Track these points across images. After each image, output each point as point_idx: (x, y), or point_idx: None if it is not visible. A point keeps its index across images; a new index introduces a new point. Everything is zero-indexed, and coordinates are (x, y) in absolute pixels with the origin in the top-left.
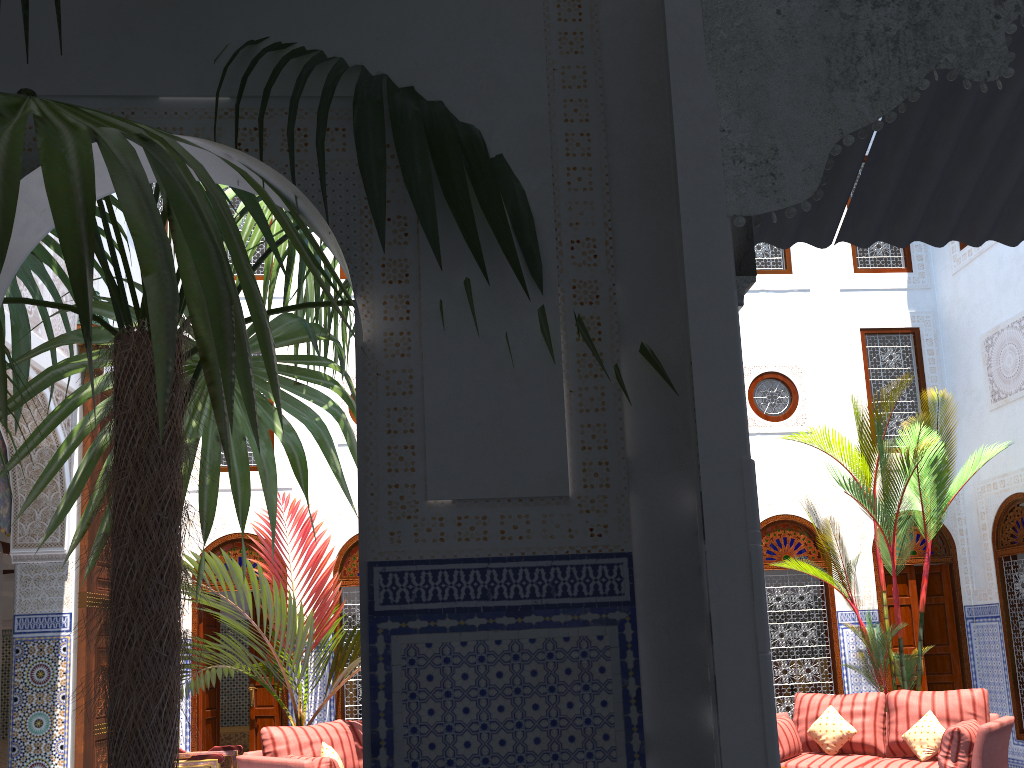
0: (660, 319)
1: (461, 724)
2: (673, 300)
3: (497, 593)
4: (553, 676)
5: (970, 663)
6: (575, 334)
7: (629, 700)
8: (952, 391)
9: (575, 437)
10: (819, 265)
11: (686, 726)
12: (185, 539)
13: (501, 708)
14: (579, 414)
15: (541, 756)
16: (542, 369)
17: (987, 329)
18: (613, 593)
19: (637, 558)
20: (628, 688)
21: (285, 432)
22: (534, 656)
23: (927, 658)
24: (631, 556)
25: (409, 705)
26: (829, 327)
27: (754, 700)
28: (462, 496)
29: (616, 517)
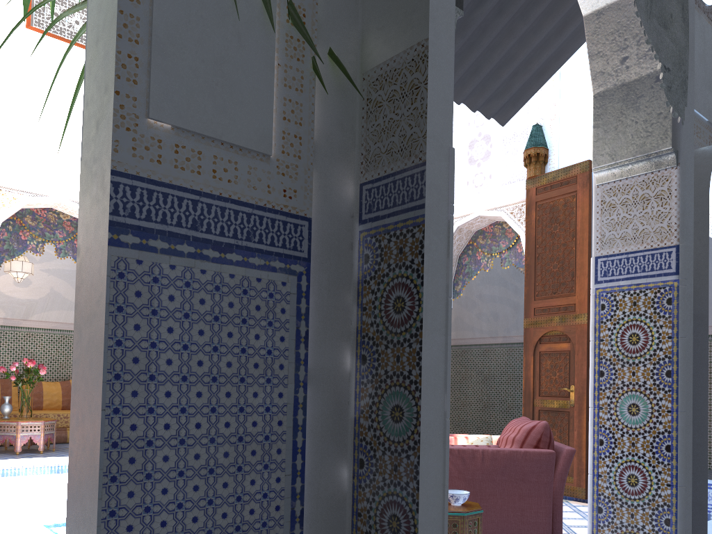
0: (344, 35)
1: (165, 343)
2: (353, 23)
3: (206, 227)
4: (246, 310)
5: None
6: (286, 16)
7: (300, 339)
8: None
9: (279, 107)
10: None
11: (333, 365)
12: None
13: (201, 332)
14: (284, 88)
15: (231, 378)
16: (259, 34)
17: None
18: (296, 249)
19: (312, 225)
20: (300, 329)
21: None
22: (232, 290)
23: None
24: (311, 222)
25: (116, 318)
26: None
27: (442, 332)
28: (182, 125)
29: (303, 186)
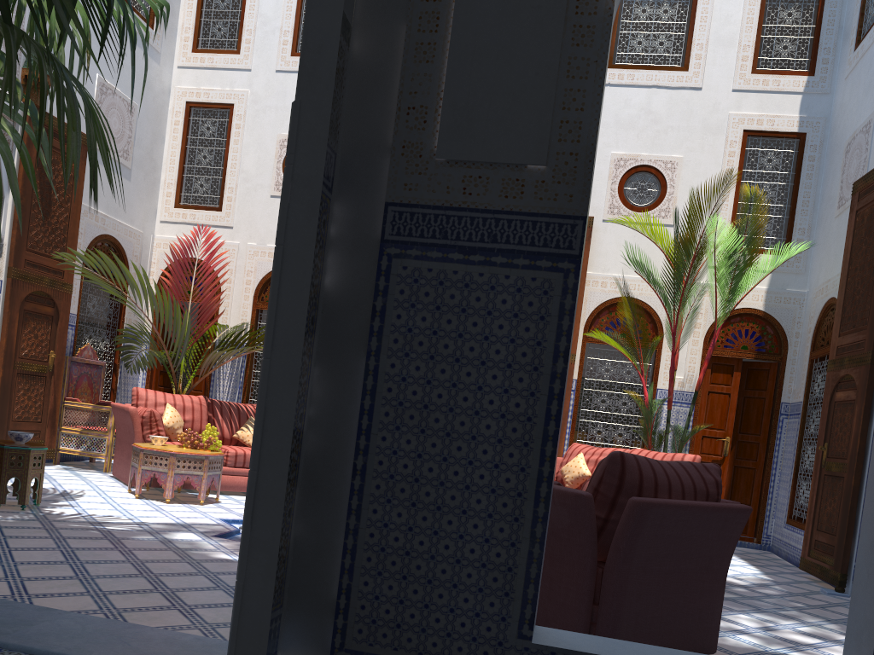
0: None
1: None
2: None
3: None
4: None
5: (774, 454)
6: None
7: None
8: (822, 199)
9: None
10: (717, 64)
11: None
12: (155, 258)
13: None
14: None
15: None
16: None
17: (850, 135)
18: None
19: None
20: None
21: (12, 133)
22: None
23: (739, 444)
24: None
25: None
26: (713, 126)
27: None
28: None
29: None
